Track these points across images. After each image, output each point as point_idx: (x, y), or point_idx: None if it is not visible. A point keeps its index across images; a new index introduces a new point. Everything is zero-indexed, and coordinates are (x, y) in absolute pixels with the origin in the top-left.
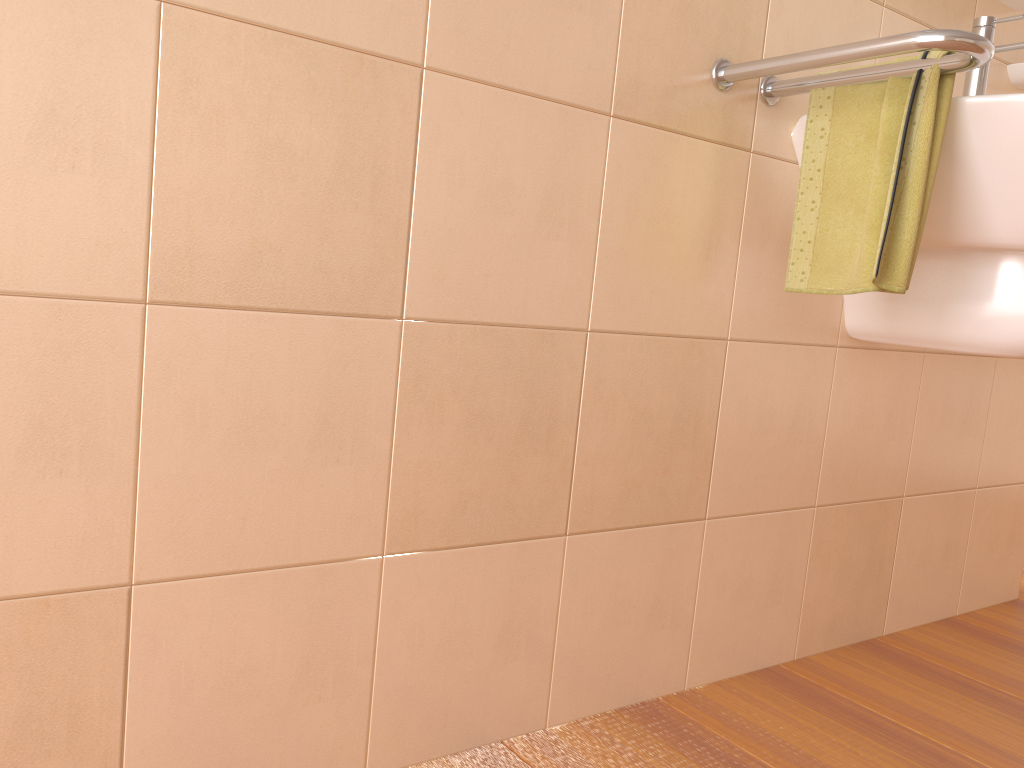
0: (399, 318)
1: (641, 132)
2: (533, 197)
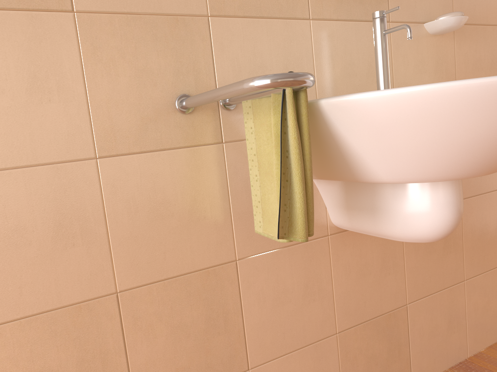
0: None
1: (126, 160)
2: (45, 228)
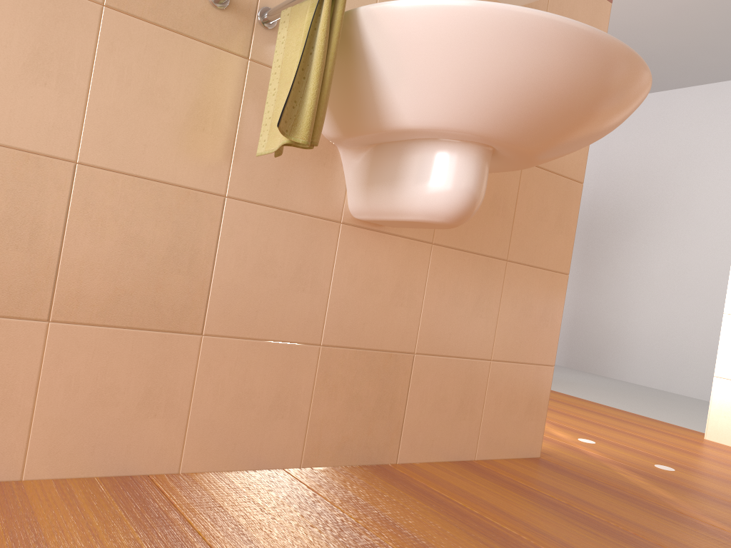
0: None
1: (135, 23)
2: (20, 50)
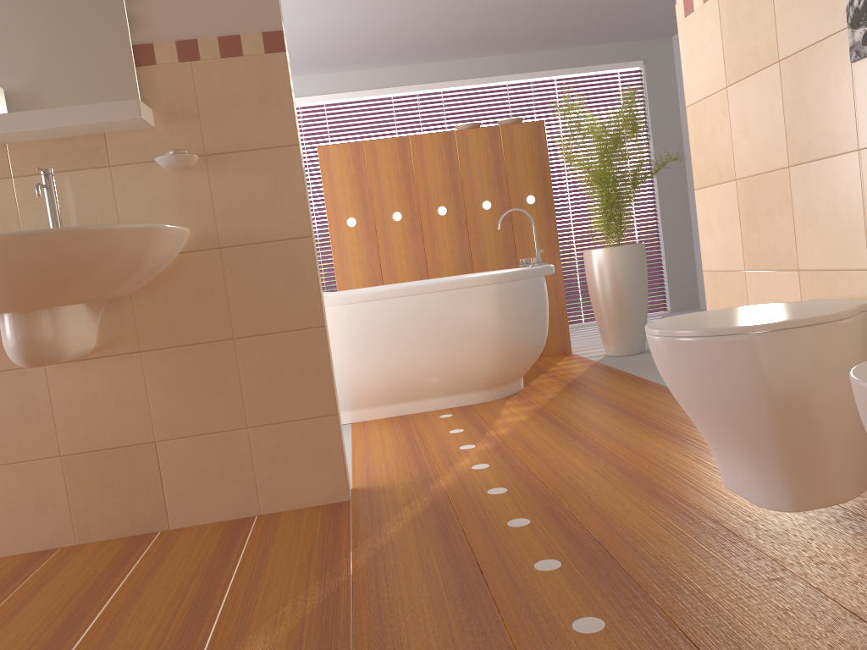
0: None
1: None
2: None
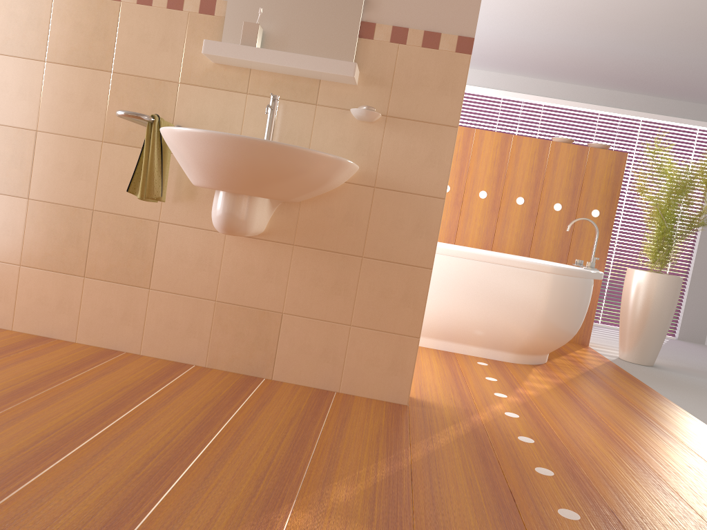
0: (27, 198)
1: (115, 147)
2: (72, 166)
